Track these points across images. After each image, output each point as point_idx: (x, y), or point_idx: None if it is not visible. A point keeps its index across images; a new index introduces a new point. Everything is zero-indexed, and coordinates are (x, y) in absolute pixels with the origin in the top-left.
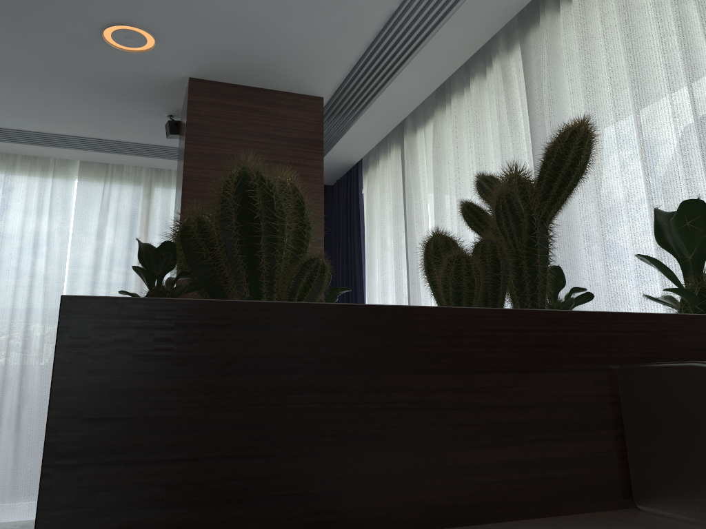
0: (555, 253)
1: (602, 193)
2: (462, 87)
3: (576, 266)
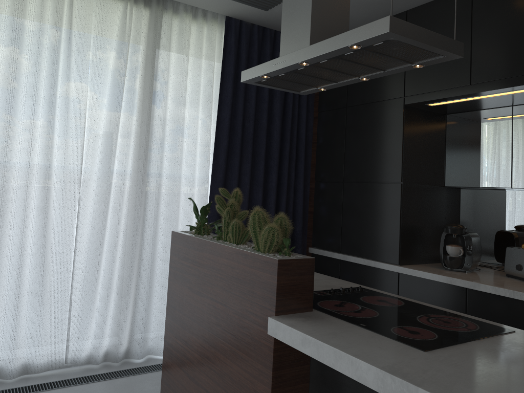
0: None
1: None
2: None
3: None
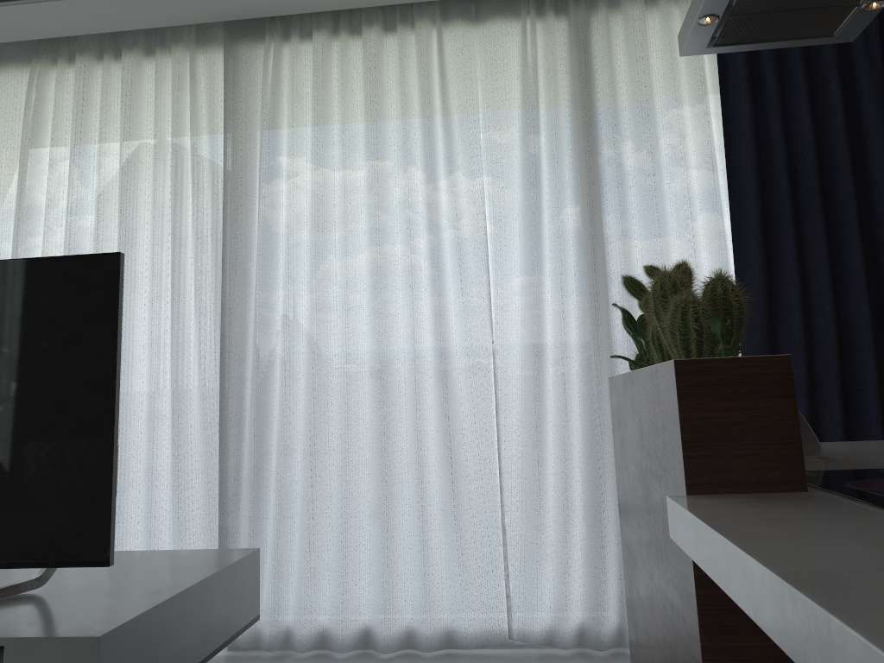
0: (241, 287)
1: (322, 242)
2: (96, 51)
3: (271, 305)
